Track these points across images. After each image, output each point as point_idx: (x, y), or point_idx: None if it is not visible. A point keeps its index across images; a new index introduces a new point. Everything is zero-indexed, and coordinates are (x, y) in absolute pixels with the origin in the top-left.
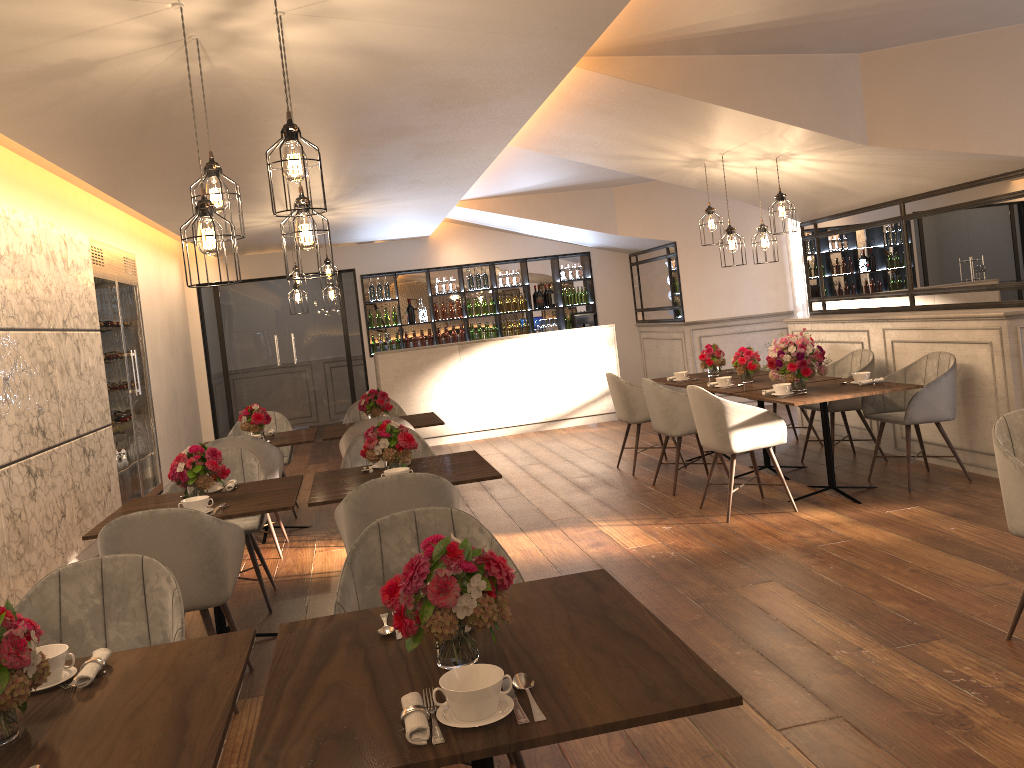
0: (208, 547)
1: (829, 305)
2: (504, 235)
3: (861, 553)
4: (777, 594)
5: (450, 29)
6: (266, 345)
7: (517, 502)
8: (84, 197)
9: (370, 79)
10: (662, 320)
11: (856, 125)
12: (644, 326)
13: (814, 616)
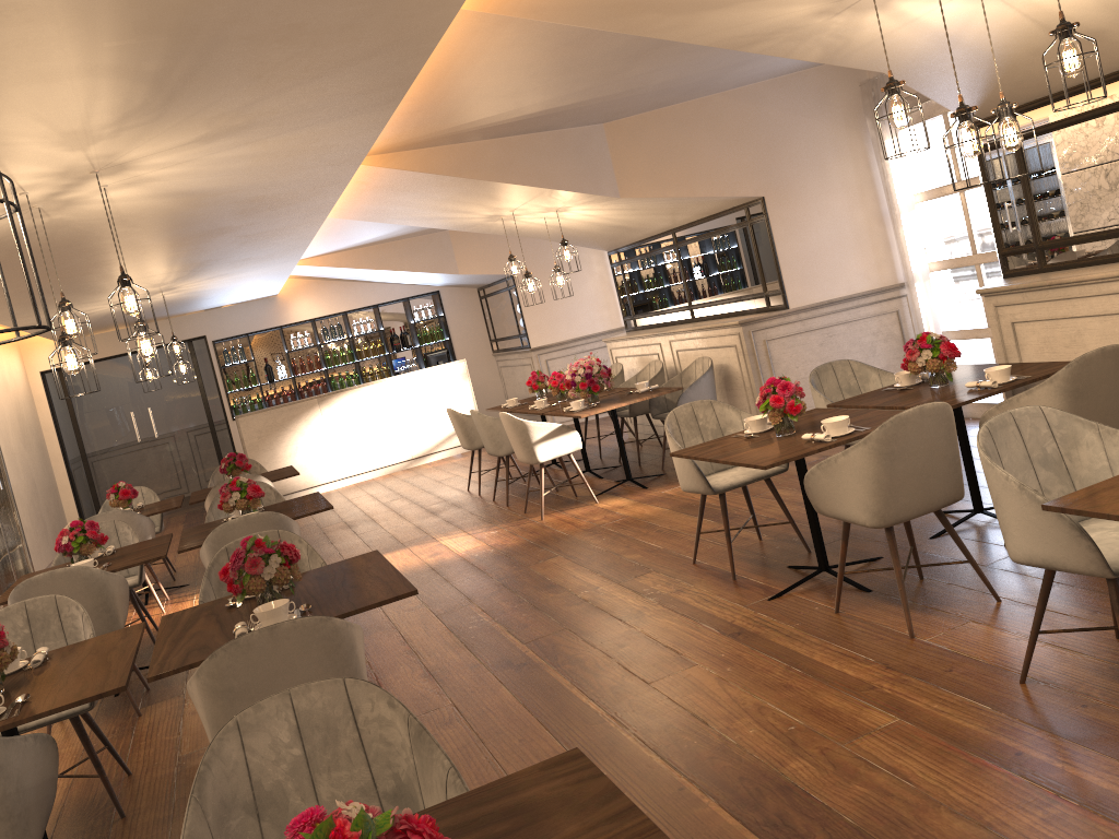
0: (100, 593)
1: (638, 322)
2: (353, 284)
3: (629, 525)
4: (558, 564)
5: (241, 174)
6: (123, 423)
7: (376, 533)
8: None
9: (185, 207)
10: (513, 348)
11: (608, 182)
12: (500, 355)
13: (577, 573)
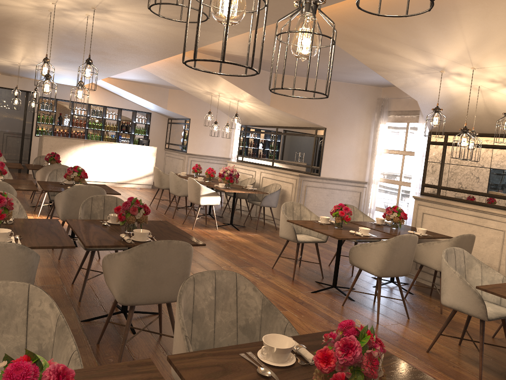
0: None
1: (244, 159)
2: (114, 95)
3: (236, 244)
4: (207, 251)
5: (143, 35)
6: None
7: None
8: None
9: (103, 37)
10: (177, 150)
11: (267, 98)
12: (168, 150)
13: (218, 257)
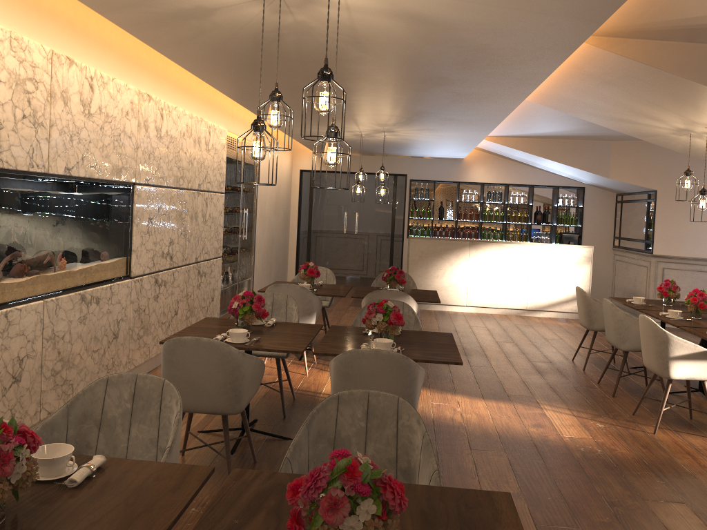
0: (232, 372)
1: None
2: (520, 165)
3: None
4: (685, 518)
5: (477, 3)
6: (338, 218)
7: (486, 371)
8: (229, 103)
9: (414, 39)
10: (634, 249)
11: None
12: (618, 251)
13: None
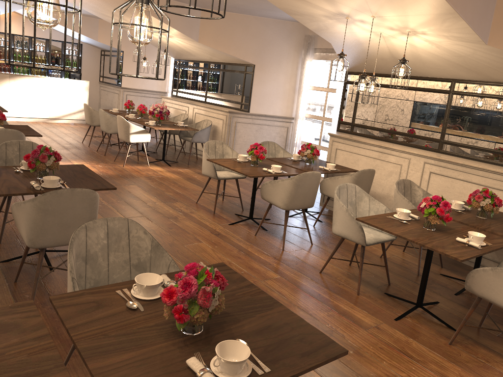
0: None
1: (179, 94)
2: None
3: (165, 180)
4: (135, 188)
5: None
6: None
7: None
8: None
9: None
10: (111, 83)
11: (195, 34)
12: (103, 84)
13: (145, 194)
